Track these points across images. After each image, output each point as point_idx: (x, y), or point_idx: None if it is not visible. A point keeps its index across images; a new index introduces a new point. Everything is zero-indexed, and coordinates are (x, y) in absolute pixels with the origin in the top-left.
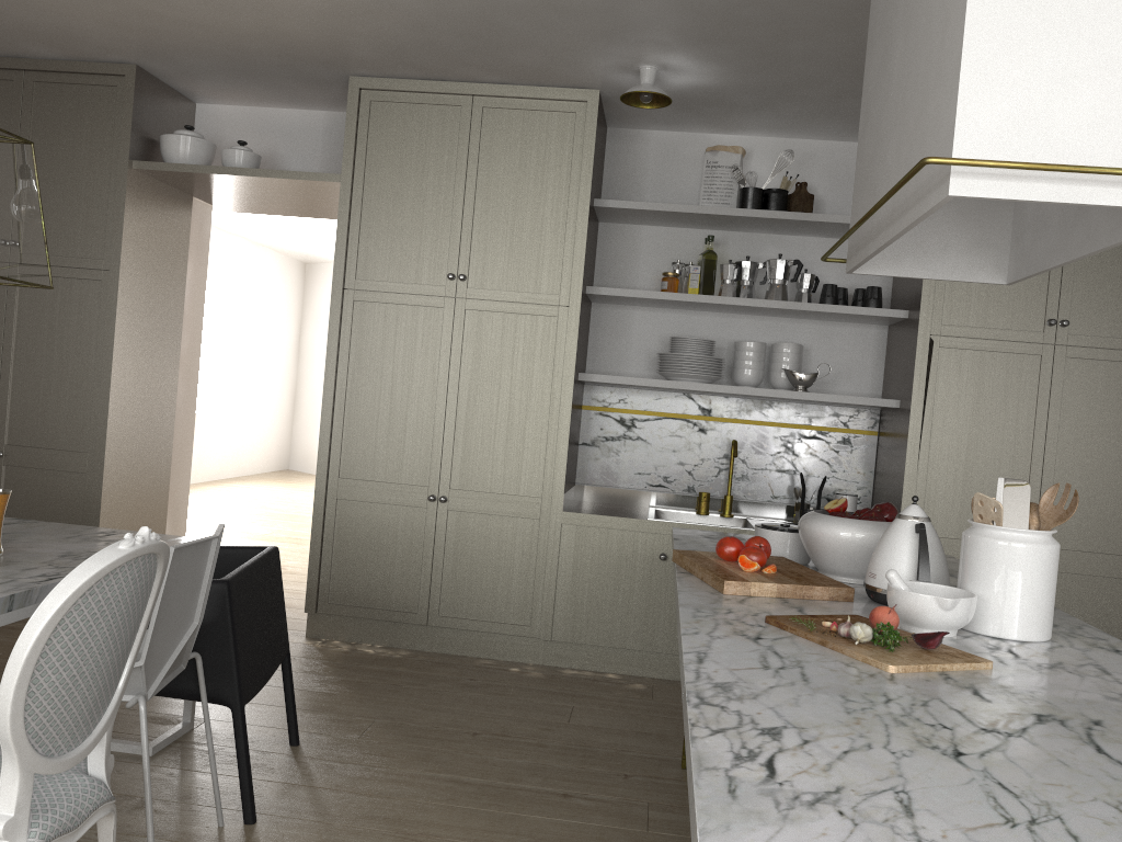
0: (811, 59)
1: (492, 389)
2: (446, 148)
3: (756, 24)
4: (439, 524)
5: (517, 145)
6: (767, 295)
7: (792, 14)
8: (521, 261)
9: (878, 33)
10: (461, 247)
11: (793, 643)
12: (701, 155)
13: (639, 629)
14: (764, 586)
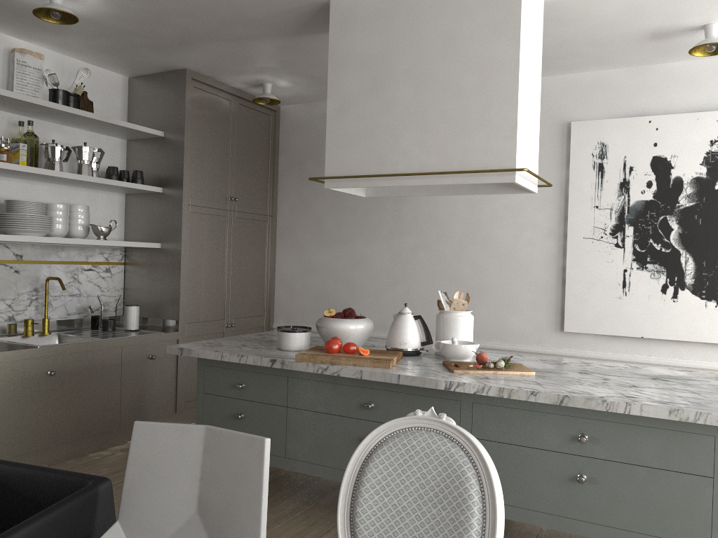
0: (174, 28)
1: None
2: None
3: (184, 3)
4: None
5: None
6: (81, 172)
7: (213, 8)
8: None
9: (354, 66)
10: None
11: (491, 375)
12: (2, 51)
13: (37, 434)
14: (395, 359)
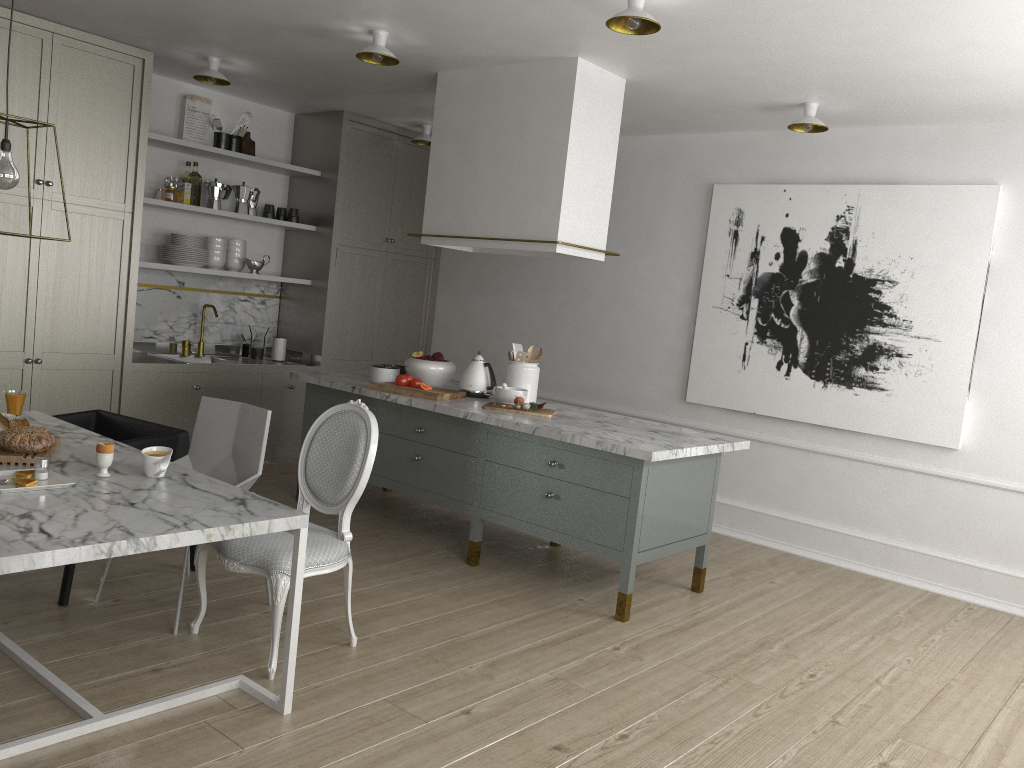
0: (318, 83)
1: (74, 274)
2: (30, 72)
3: (318, 69)
4: (35, 381)
5: (90, 81)
6: (238, 209)
7: (344, 73)
8: (95, 175)
9: (451, 136)
10: (47, 158)
11: (510, 413)
12: (176, 96)
13: None
14: (447, 395)
